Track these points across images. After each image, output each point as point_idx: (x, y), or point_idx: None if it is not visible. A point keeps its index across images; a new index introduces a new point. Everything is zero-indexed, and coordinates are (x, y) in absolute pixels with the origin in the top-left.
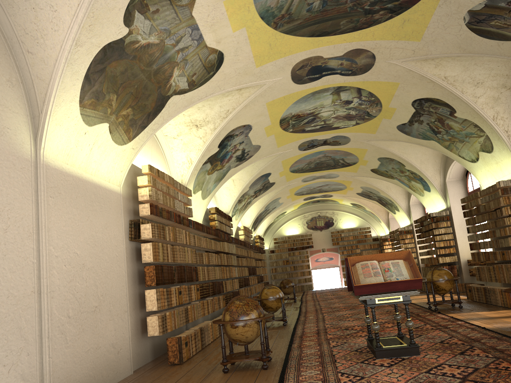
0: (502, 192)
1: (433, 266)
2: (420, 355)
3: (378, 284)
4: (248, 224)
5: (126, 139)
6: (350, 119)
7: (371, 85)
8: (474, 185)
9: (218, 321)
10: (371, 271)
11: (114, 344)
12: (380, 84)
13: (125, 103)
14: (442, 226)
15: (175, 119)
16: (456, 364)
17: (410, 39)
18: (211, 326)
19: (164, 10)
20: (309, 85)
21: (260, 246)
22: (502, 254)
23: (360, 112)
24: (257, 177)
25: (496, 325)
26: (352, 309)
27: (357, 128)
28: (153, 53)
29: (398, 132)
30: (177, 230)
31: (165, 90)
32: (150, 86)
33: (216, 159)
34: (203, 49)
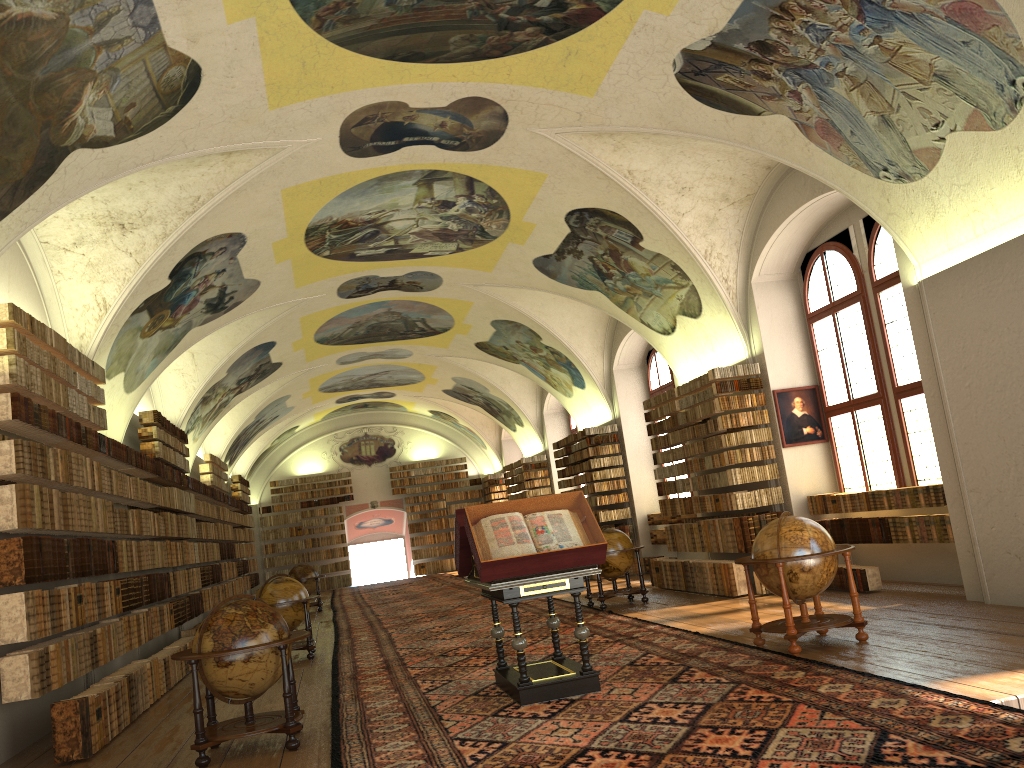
0: (718, 388)
1: None
2: (601, 690)
3: (527, 558)
4: (218, 451)
5: None
6: (447, 240)
7: (494, 173)
8: (661, 377)
9: (187, 655)
10: (512, 533)
11: None
12: (511, 173)
13: None
14: (606, 452)
15: (72, 206)
16: (671, 701)
17: (577, 90)
18: (150, 671)
19: None
20: (373, 161)
21: (243, 497)
22: (715, 500)
23: (467, 226)
24: (247, 350)
25: (715, 628)
26: (444, 618)
27: (458, 259)
28: (40, 42)
29: (536, 272)
30: (73, 458)
31: (60, 132)
32: (26, 119)
33: (162, 305)
34: (158, 51)
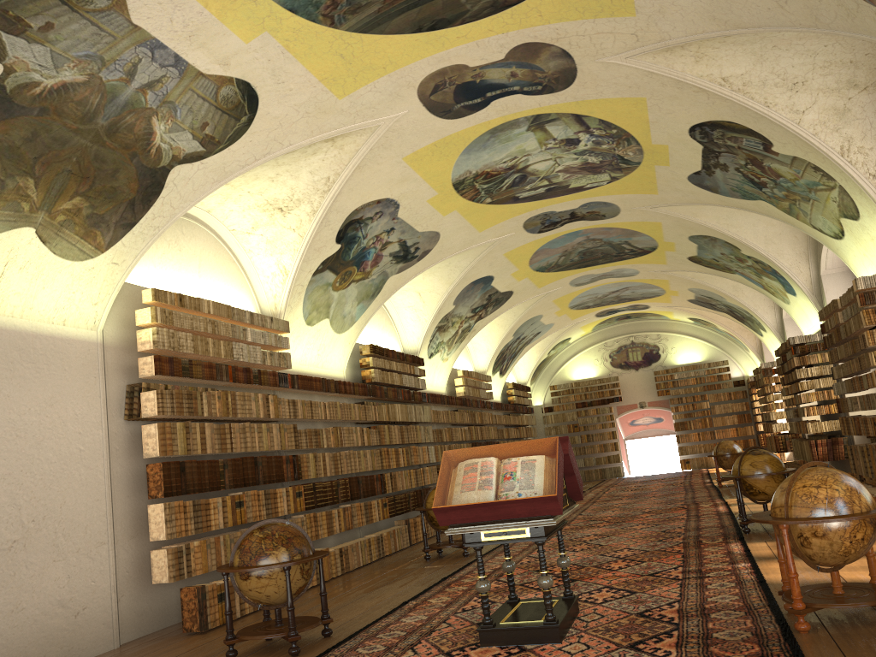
0: (861, 300)
1: (812, 437)
2: (561, 643)
3: (476, 506)
4: (484, 365)
5: (90, 250)
6: (596, 172)
7: (594, 106)
8: None
9: (222, 567)
10: (473, 479)
11: (66, 602)
12: (610, 103)
13: (61, 191)
14: (813, 362)
15: (238, 201)
16: None
17: (616, 13)
18: None
19: (66, 23)
20: (473, 119)
21: (518, 401)
22: (873, 423)
23: (605, 157)
24: (465, 286)
25: None
26: (615, 525)
27: (619, 186)
28: (86, 99)
29: (697, 189)
30: (238, 396)
31: (150, 158)
32: (111, 155)
33: (343, 264)
34: (199, 79)
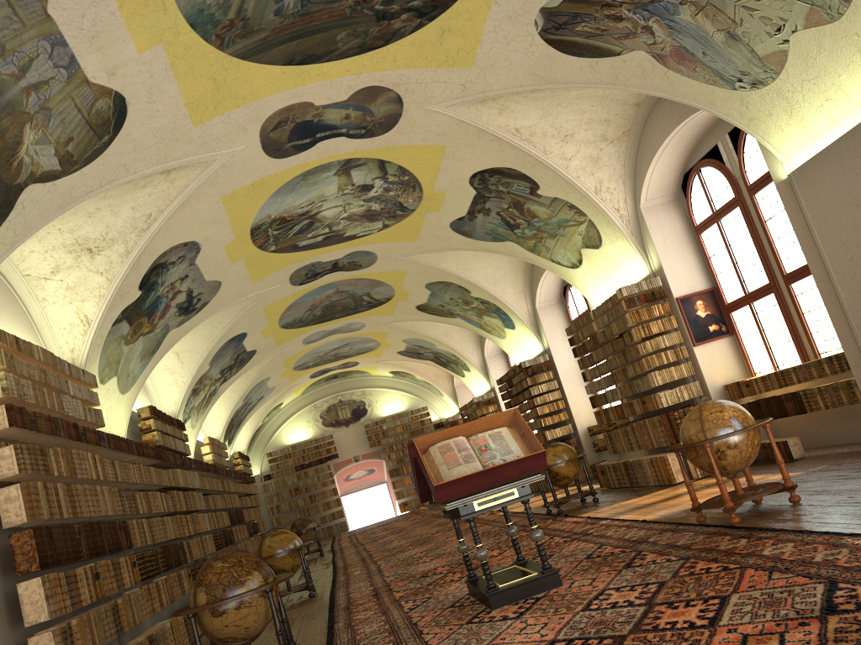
0: (627, 304)
1: None
2: (563, 585)
3: (475, 475)
4: (217, 434)
5: None
6: (373, 220)
7: (400, 152)
8: (578, 307)
9: (185, 610)
10: (459, 455)
11: None
12: (415, 149)
13: None
14: (542, 380)
15: (44, 240)
16: (627, 585)
17: (456, 64)
18: (171, 629)
19: None
20: (295, 159)
21: (245, 470)
22: (642, 402)
23: (387, 205)
24: (223, 343)
25: (660, 514)
26: (425, 544)
27: (386, 234)
28: None
29: (454, 235)
30: (75, 454)
31: (10, 172)
32: None
33: (138, 313)
34: (82, 87)
